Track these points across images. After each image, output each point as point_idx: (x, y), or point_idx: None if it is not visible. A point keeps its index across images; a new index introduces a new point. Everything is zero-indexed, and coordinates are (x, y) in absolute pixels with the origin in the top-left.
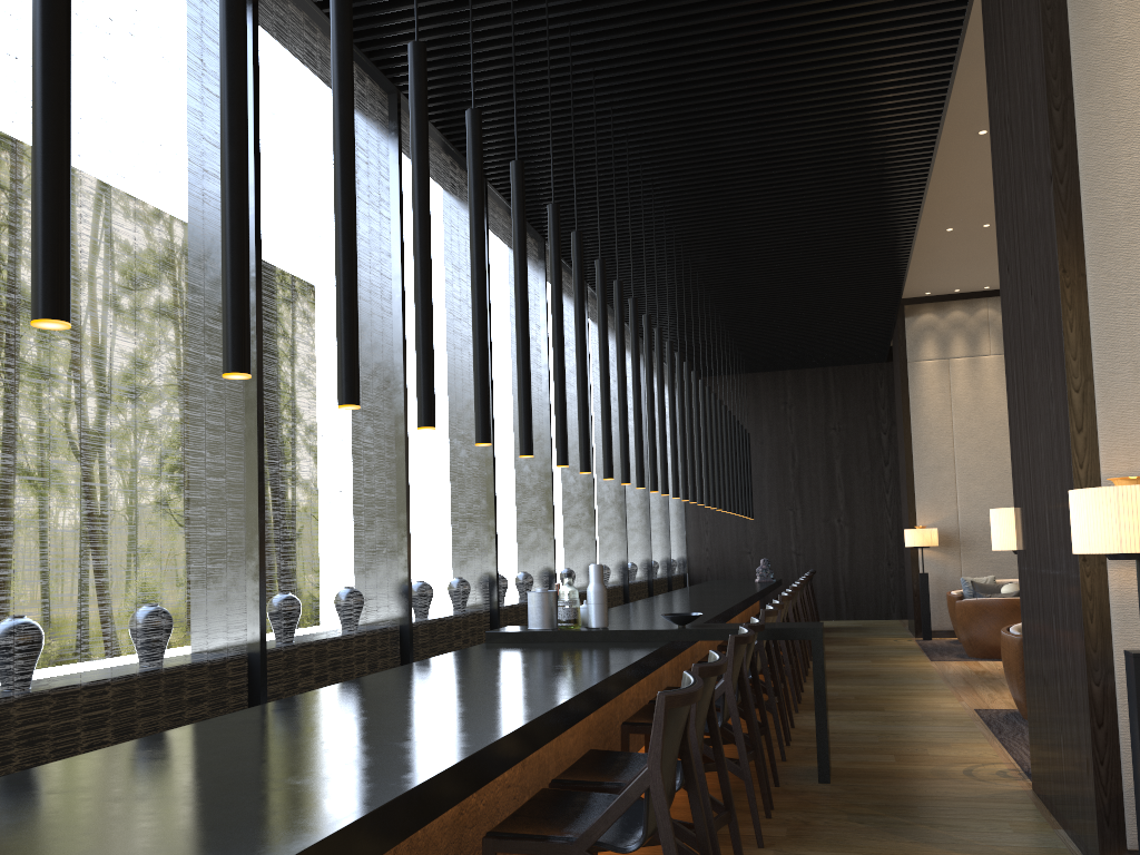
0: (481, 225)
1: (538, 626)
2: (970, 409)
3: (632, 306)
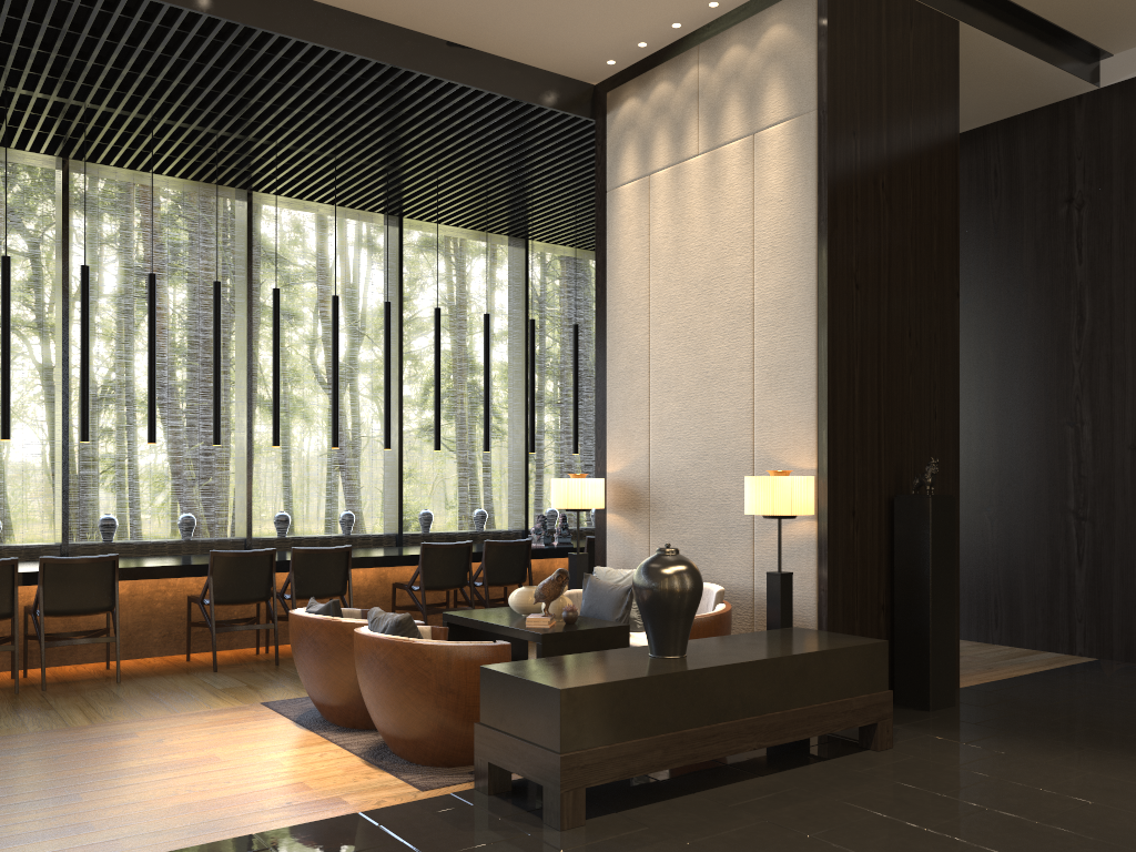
0: None
1: None
2: (669, 262)
3: None
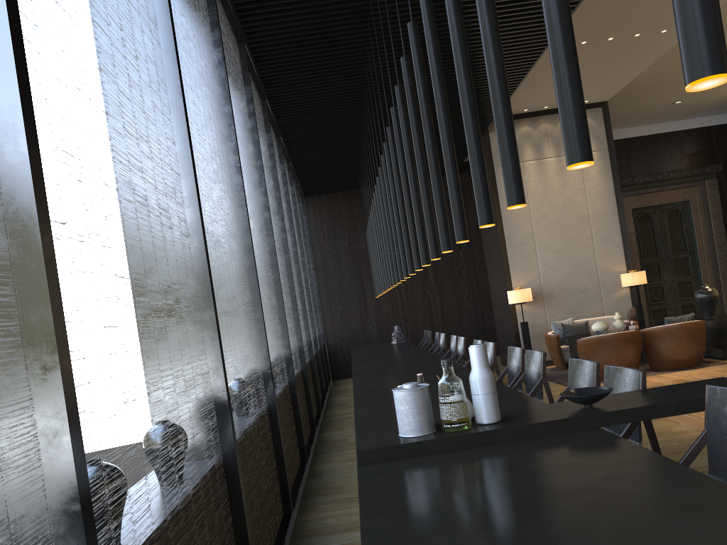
0: None
1: (418, 432)
2: (541, 198)
3: (407, 65)
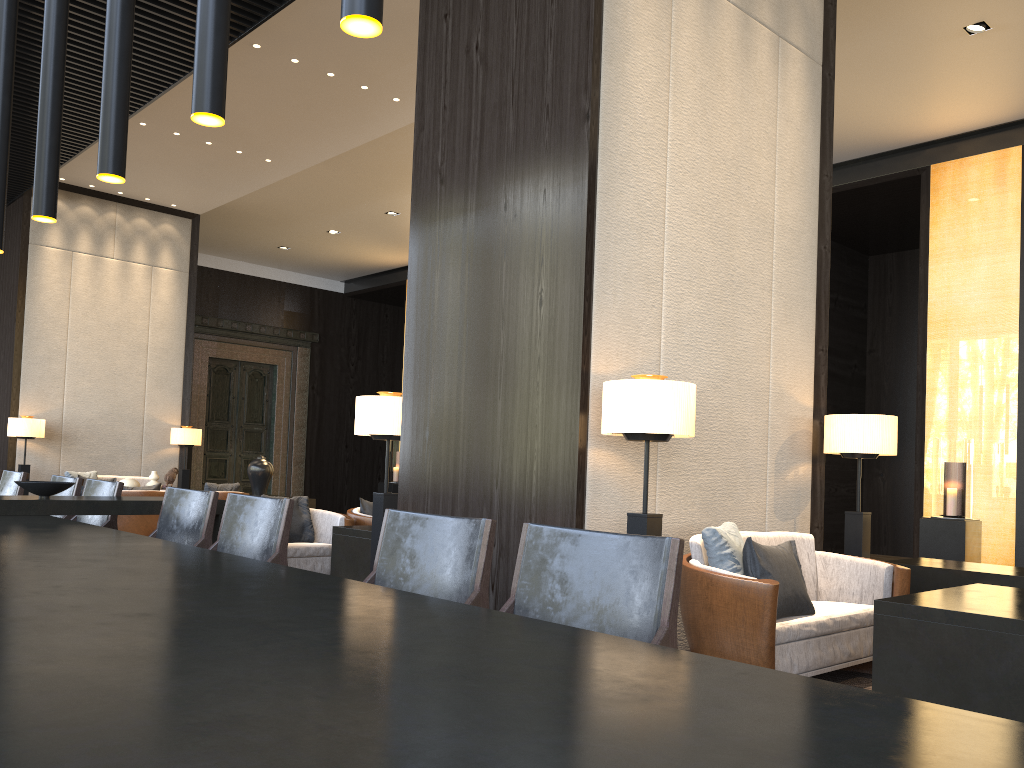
0: None
1: None
2: (88, 306)
3: None
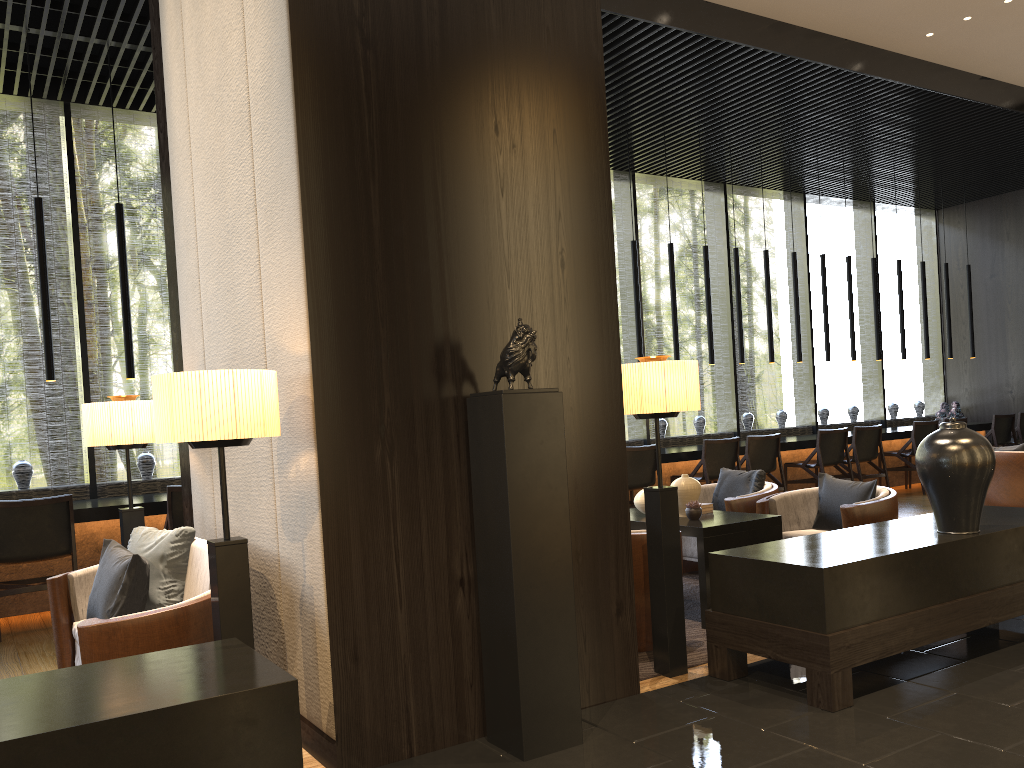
0: (40, 262)
1: None
2: None
3: None
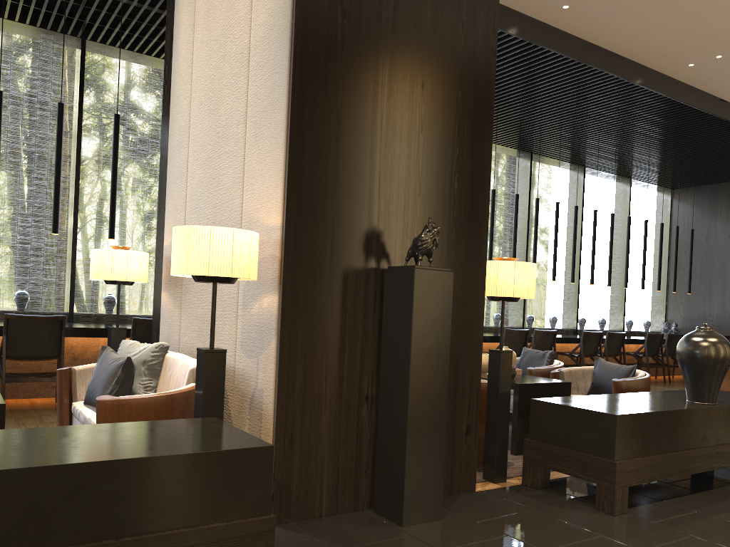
0: (57, 148)
1: None
2: None
3: None
